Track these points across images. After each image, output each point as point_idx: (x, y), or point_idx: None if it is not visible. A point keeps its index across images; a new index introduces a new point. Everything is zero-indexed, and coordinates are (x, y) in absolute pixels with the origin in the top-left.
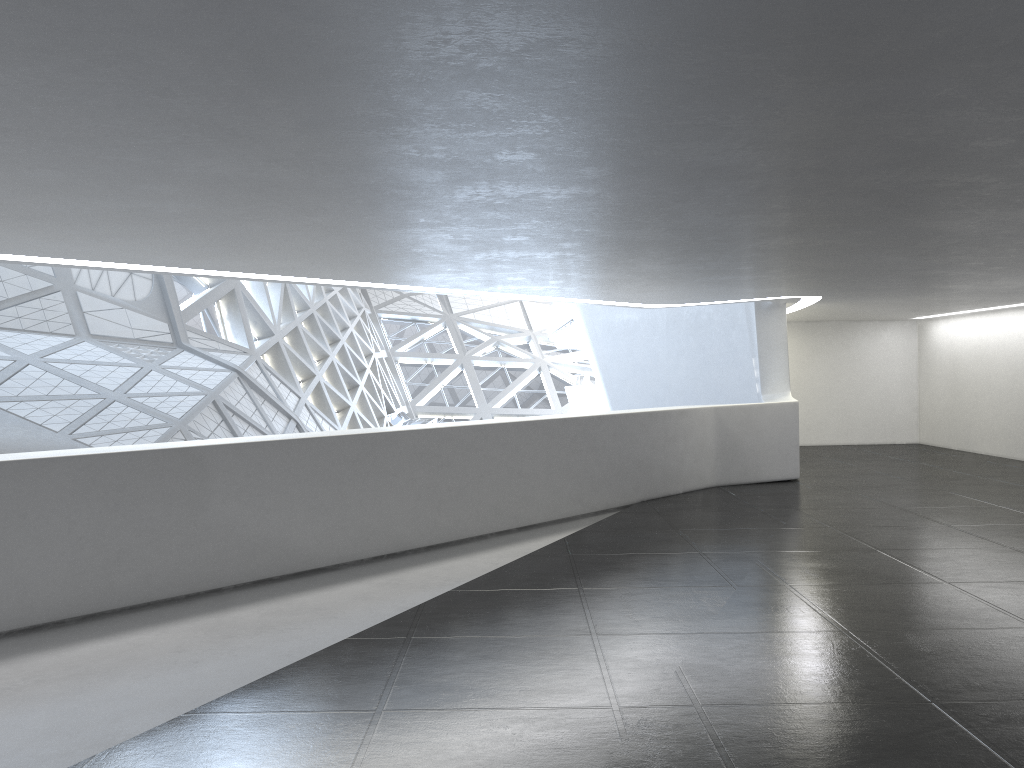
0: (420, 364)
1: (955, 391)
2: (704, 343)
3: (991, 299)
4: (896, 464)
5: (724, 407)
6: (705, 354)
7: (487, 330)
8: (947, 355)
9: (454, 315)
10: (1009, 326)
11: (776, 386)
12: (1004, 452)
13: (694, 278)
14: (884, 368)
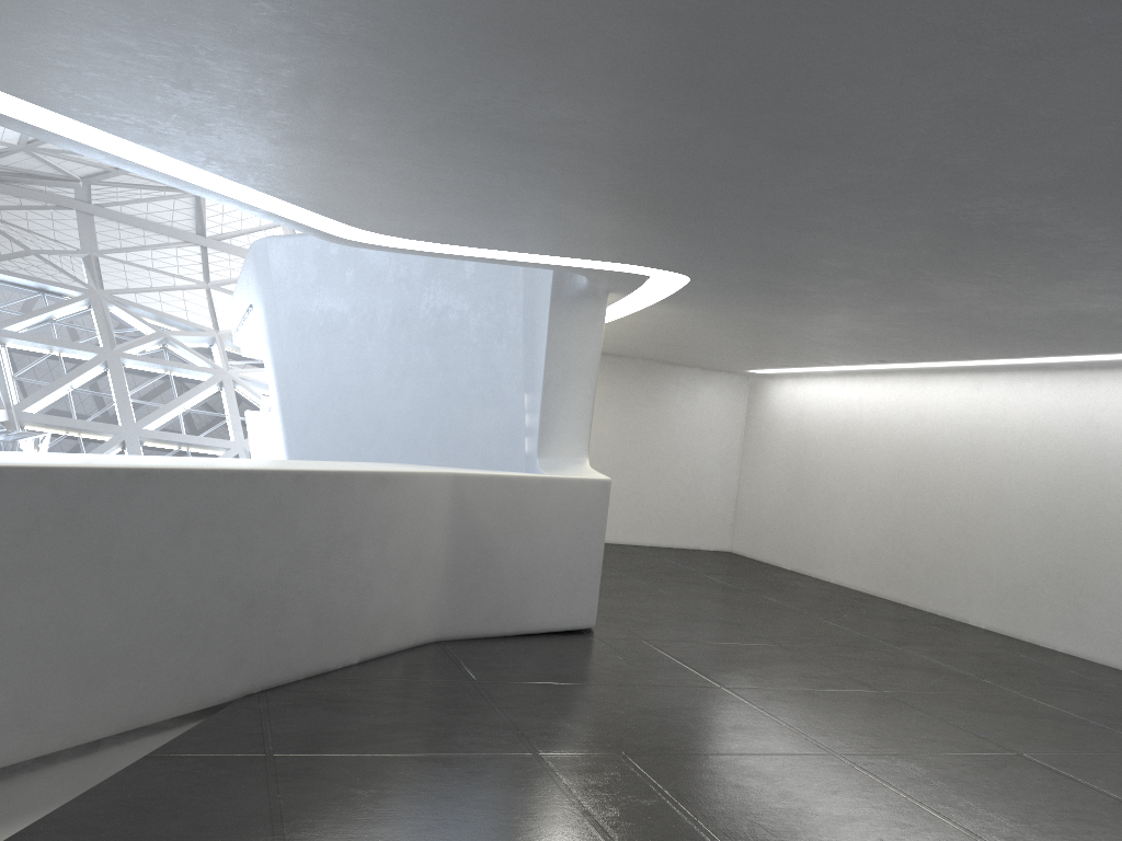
0: (41, 353)
1: (798, 484)
2: (448, 360)
3: (930, 343)
4: (732, 597)
5: (474, 476)
6: (447, 379)
7: (153, 321)
8: (791, 430)
9: (105, 292)
10: (900, 397)
11: (565, 446)
12: (869, 585)
13: (452, 78)
14: (699, 438)
